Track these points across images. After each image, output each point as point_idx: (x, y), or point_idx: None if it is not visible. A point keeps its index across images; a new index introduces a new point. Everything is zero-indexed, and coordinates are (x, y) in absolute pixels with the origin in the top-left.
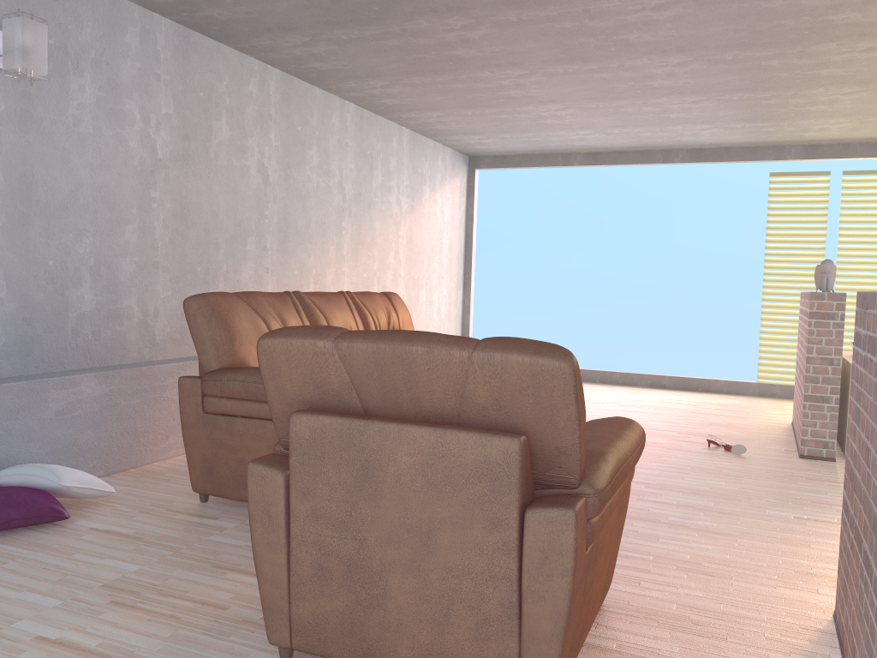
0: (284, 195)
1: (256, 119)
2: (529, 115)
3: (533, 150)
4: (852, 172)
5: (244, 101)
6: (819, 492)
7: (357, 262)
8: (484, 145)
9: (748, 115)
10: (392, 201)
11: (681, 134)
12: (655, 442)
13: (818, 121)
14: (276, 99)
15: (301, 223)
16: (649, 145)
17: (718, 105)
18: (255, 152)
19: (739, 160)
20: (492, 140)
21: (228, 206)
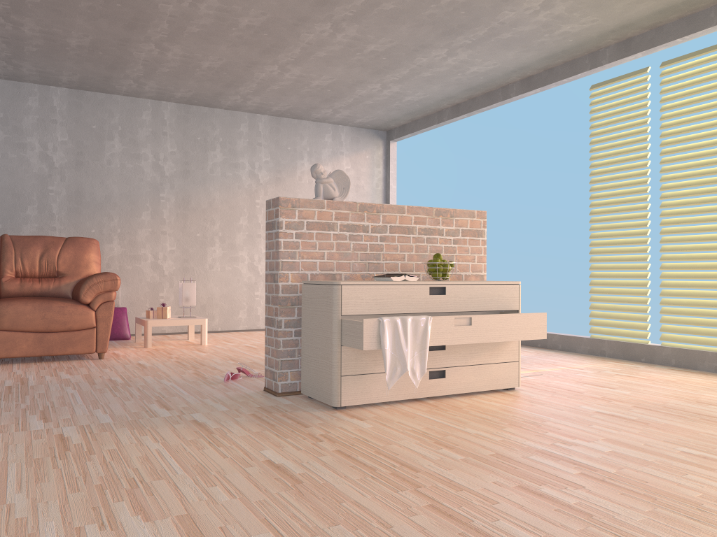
0: (75, 175)
1: (37, 124)
2: (285, 81)
3: (406, 114)
4: (671, 61)
5: (21, 113)
6: (96, 407)
7: (186, 224)
8: (357, 117)
9: (428, 26)
10: (242, 175)
11: (455, 66)
12: (216, 368)
13: (516, 10)
14: (62, 109)
15: (99, 194)
16: (471, 85)
17: (367, 26)
18: (36, 146)
19: (561, 79)
20: (348, 112)
21: (3, 184)
